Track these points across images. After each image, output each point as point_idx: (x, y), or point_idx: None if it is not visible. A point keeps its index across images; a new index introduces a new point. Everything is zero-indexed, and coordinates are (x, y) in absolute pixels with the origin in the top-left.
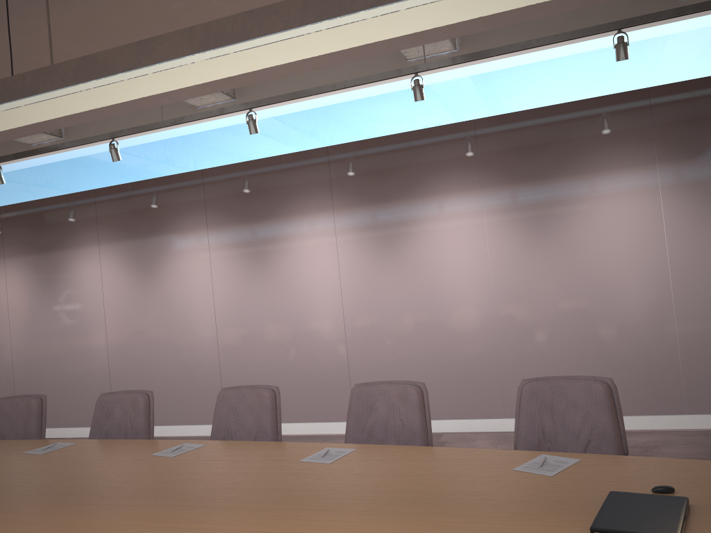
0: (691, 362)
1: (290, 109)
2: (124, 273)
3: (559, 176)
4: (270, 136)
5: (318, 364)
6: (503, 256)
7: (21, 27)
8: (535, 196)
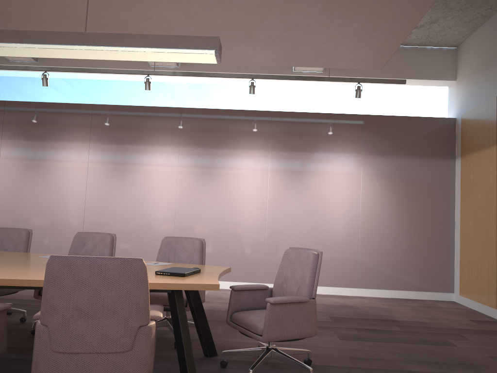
0: (270, 256)
1: (73, 76)
2: None
3: (221, 148)
4: (57, 90)
5: (62, 235)
6: (185, 186)
7: None
8: (207, 156)
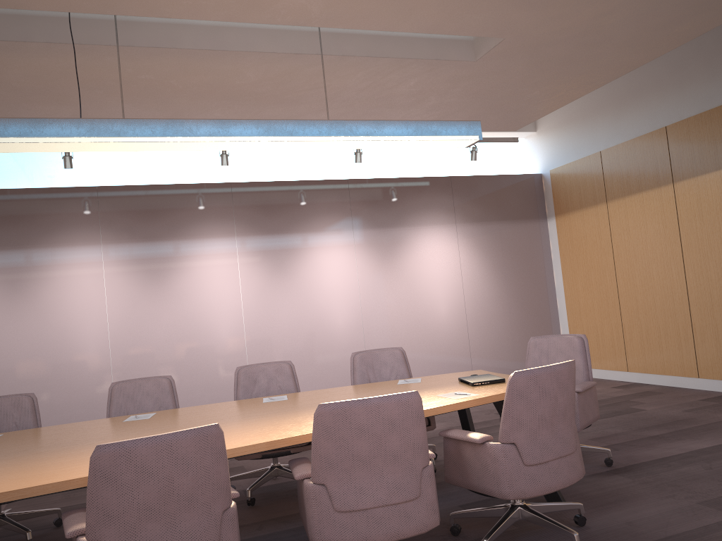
0: None
1: None
2: None
3: (292, 232)
4: (21, 167)
5: (80, 387)
6: (252, 289)
7: (3, 59)
8: (276, 245)
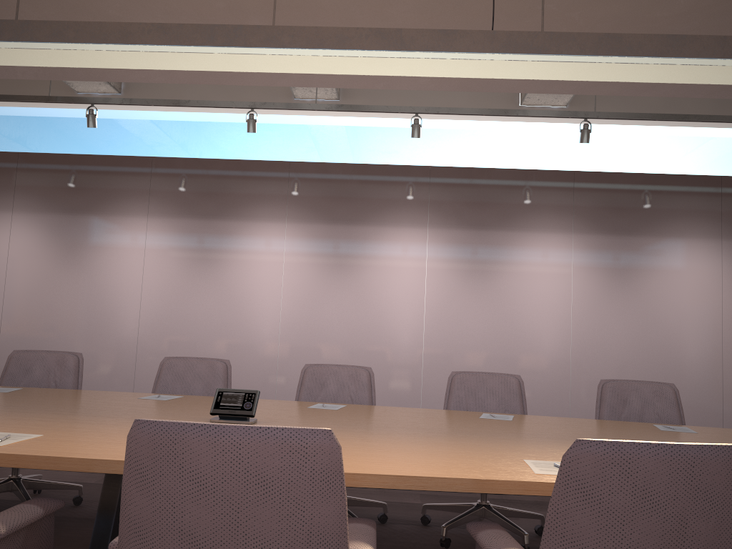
0: (731, 409)
1: (385, 122)
2: (175, 253)
3: (642, 235)
4: (359, 144)
5: (390, 375)
6: (585, 296)
7: None
8: (620, 248)
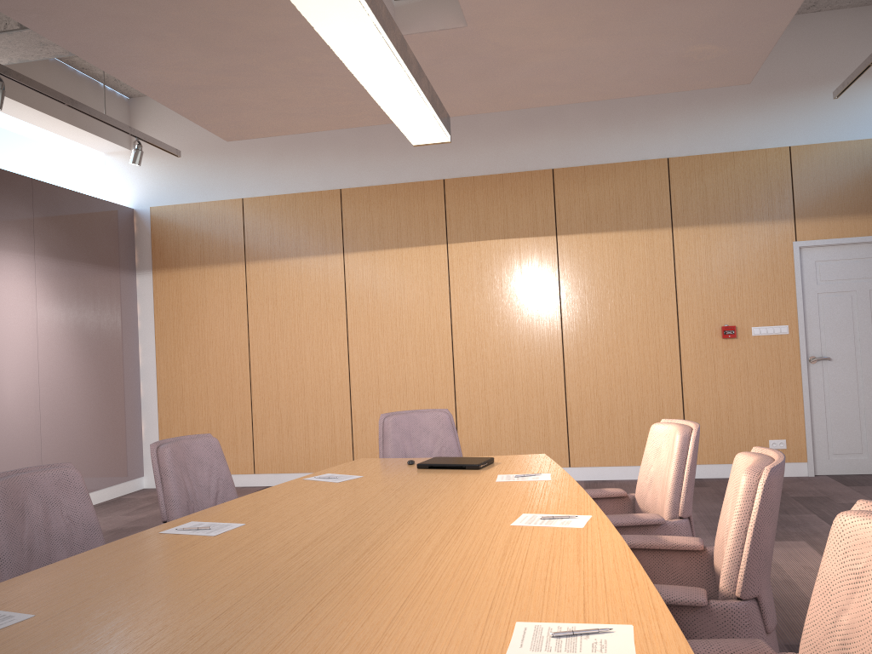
0: None
1: None
2: None
3: None
4: None
5: None
6: None
7: None
8: None
